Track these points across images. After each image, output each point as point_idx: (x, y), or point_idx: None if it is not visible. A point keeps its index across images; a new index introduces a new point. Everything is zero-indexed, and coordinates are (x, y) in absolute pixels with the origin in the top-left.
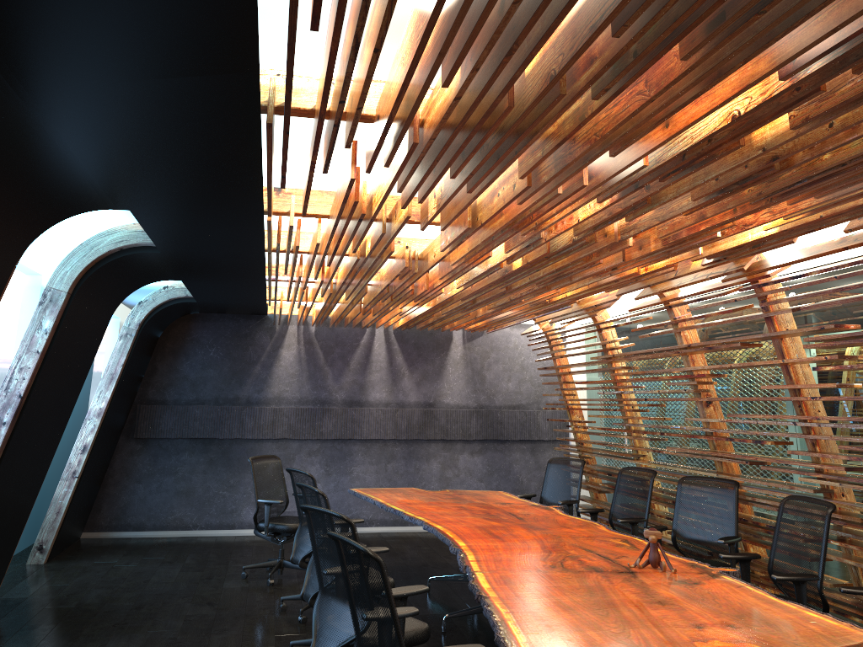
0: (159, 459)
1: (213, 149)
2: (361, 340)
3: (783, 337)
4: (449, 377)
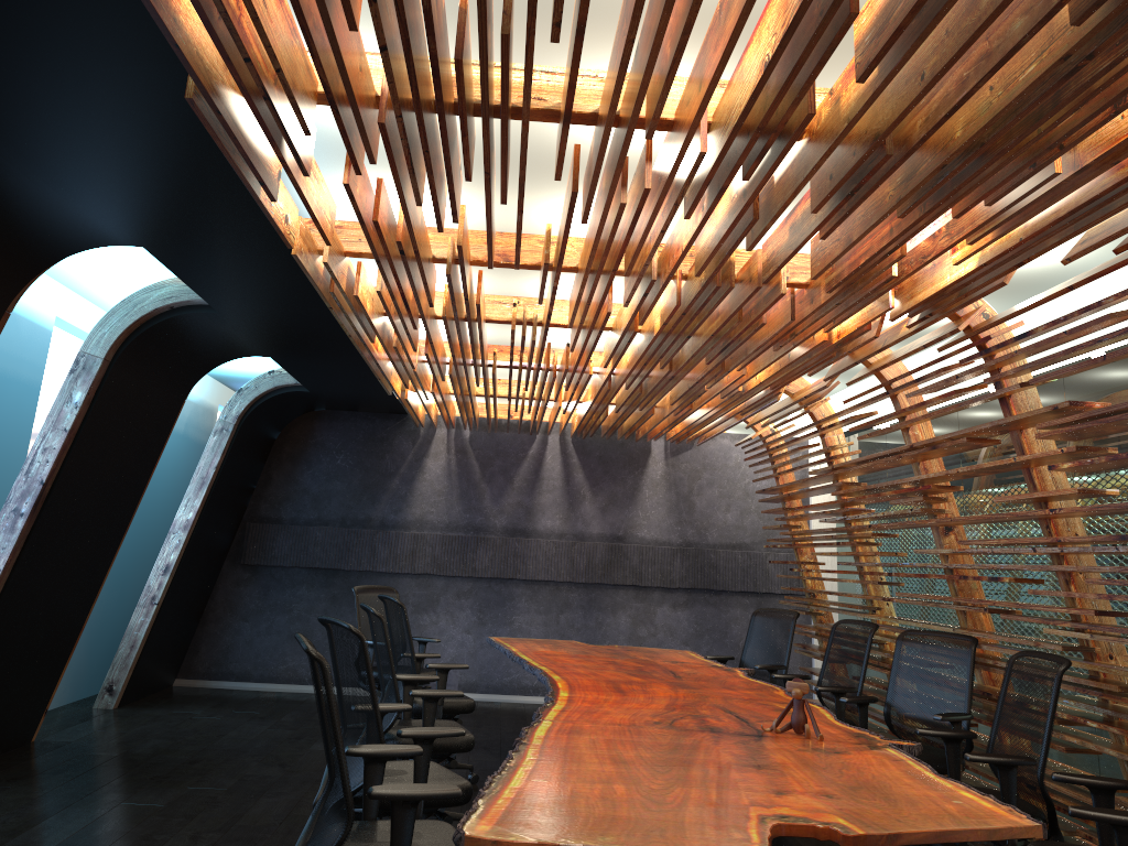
0: (271, 592)
1: (180, 150)
2: (529, 450)
3: (1020, 427)
4: (645, 503)
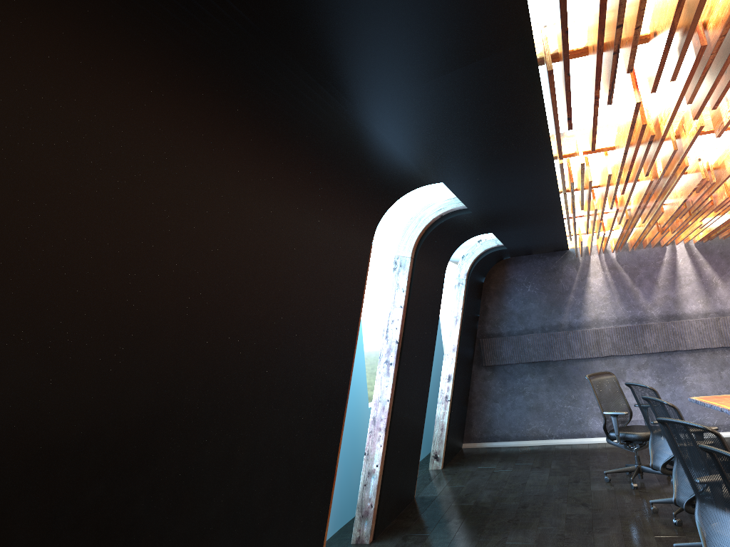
0: (507, 382)
1: (501, 111)
2: (663, 258)
3: None
4: None
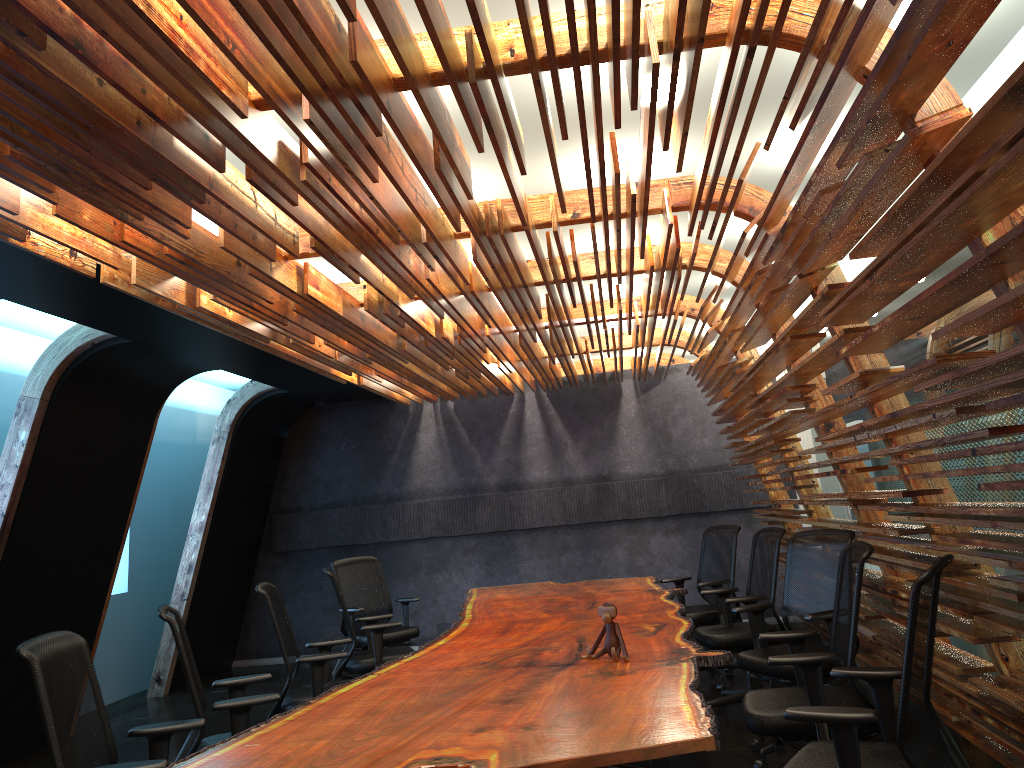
0: (302, 573)
1: None
2: (509, 410)
3: None
4: (624, 441)
